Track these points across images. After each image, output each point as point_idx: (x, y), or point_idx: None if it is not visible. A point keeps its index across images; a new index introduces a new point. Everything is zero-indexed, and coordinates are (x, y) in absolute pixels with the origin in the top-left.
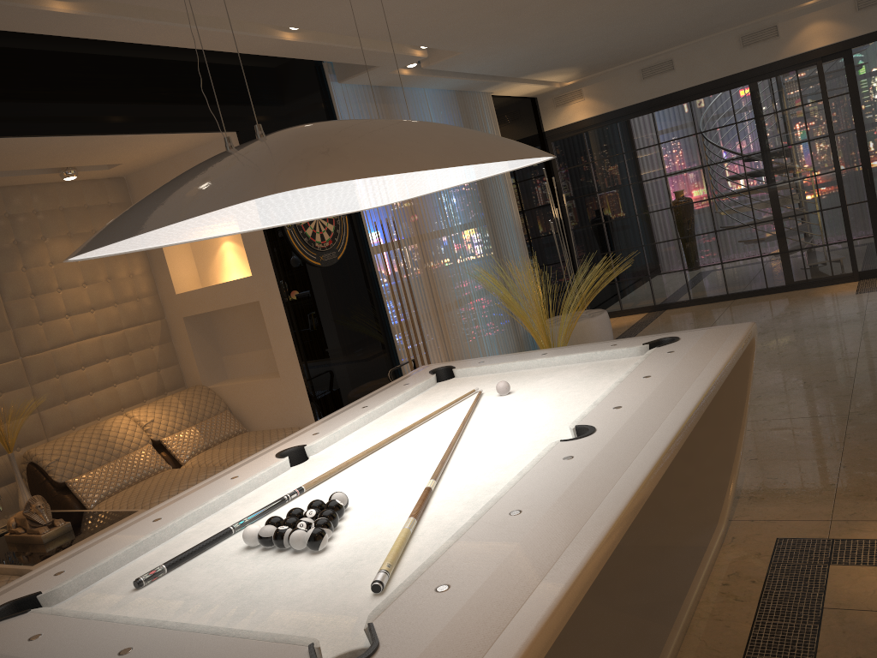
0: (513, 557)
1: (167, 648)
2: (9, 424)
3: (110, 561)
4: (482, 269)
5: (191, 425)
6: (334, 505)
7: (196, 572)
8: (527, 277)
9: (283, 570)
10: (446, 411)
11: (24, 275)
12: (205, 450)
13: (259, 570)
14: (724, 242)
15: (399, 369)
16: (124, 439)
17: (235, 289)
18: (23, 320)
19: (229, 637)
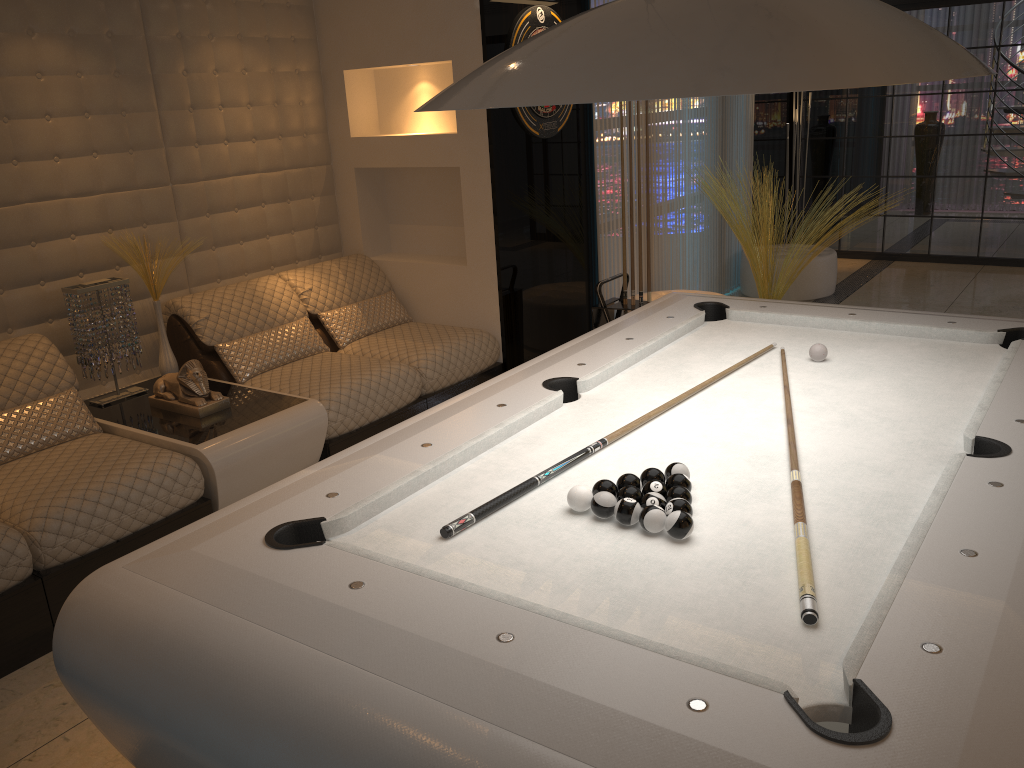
0: (1009, 622)
1: (565, 646)
2: (151, 264)
3: (392, 492)
4: (702, 172)
5: (351, 302)
6: (683, 482)
7: (516, 532)
8: (746, 190)
9: (644, 557)
10: (745, 368)
11: (184, 81)
12: (366, 335)
13: (607, 549)
14: (993, 192)
15: (595, 280)
16: (279, 307)
17: (430, 146)
18: (178, 138)
19: (650, 652)
